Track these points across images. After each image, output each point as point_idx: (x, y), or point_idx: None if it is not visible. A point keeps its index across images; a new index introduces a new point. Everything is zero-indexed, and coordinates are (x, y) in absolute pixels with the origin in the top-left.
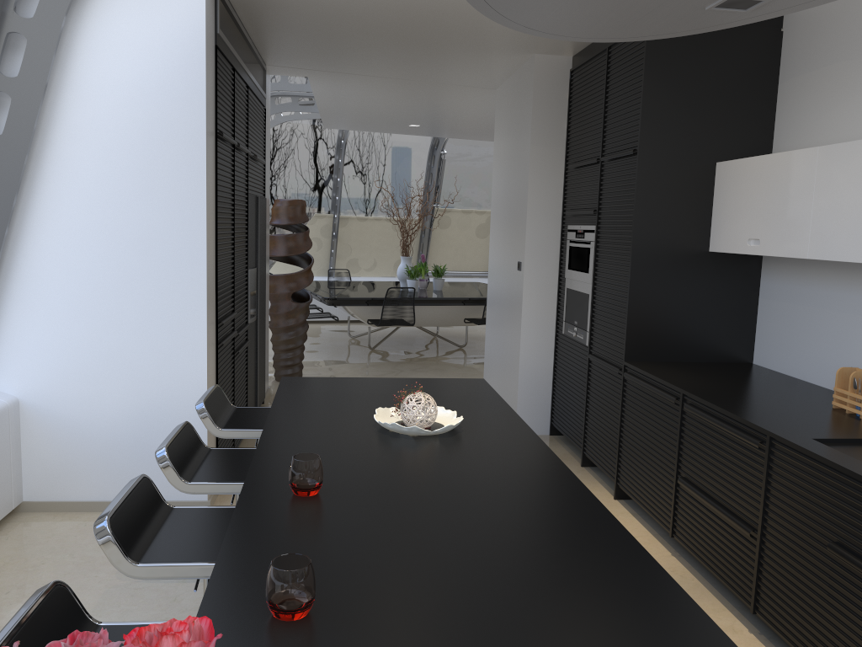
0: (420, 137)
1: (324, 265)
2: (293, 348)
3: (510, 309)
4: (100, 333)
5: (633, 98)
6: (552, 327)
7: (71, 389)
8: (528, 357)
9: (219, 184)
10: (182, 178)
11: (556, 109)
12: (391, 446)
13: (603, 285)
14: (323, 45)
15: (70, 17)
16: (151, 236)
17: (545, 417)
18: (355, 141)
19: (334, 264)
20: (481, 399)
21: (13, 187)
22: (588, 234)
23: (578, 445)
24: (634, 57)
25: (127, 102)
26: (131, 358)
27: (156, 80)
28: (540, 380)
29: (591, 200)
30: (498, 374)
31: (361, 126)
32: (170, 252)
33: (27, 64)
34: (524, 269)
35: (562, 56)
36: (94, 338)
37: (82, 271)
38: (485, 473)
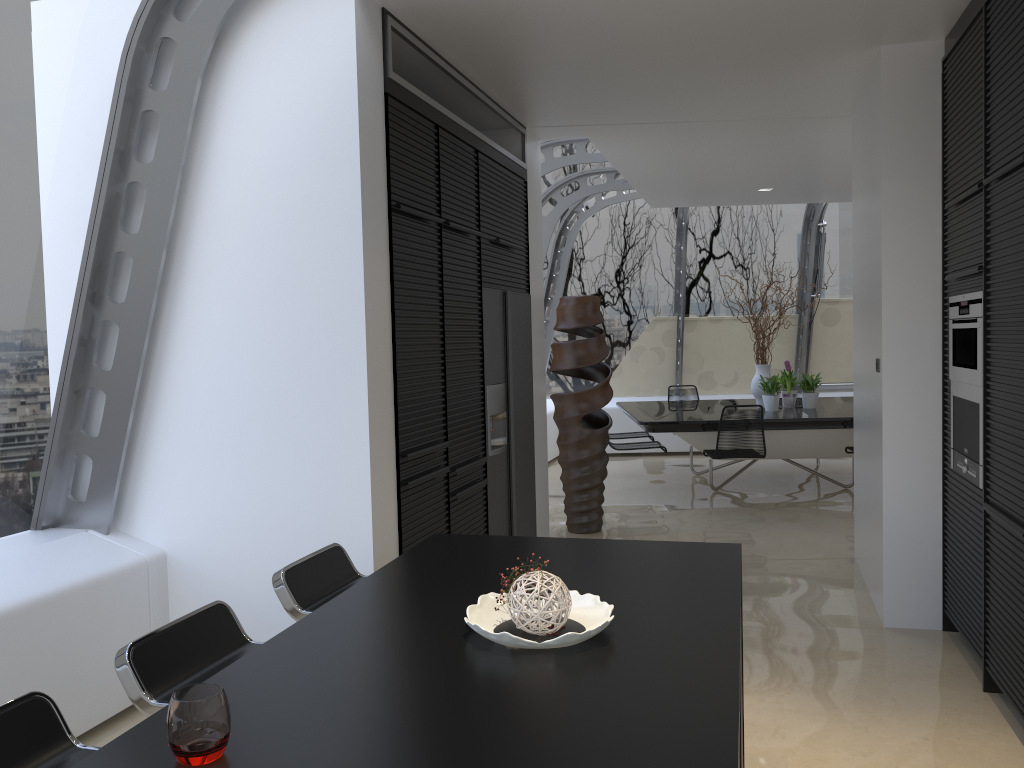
0: (788, 208)
1: (668, 382)
2: (586, 488)
3: (872, 431)
4: (249, 470)
5: (1021, 69)
6: (936, 458)
7: (219, 542)
8: (897, 505)
9: (399, 273)
10: (335, 266)
11: (921, 122)
12: (453, 666)
13: (997, 387)
14: (576, 86)
15: (209, 83)
16: (302, 344)
17: (934, 601)
18: (700, 221)
19: (680, 379)
20: (701, 582)
21: (150, 294)
22: (974, 306)
23: (979, 653)
24: (1019, 4)
25: (271, 177)
26: (283, 503)
27: (303, 144)
28: (921, 542)
29: (976, 251)
30: (866, 530)
31: (696, 200)
32: (324, 363)
33: (161, 145)
34: (881, 369)
35: (927, 42)
36: (243, 477)
37: (227, 393)
38: (554, 746)
